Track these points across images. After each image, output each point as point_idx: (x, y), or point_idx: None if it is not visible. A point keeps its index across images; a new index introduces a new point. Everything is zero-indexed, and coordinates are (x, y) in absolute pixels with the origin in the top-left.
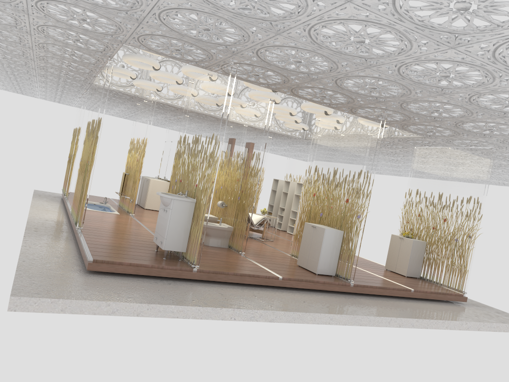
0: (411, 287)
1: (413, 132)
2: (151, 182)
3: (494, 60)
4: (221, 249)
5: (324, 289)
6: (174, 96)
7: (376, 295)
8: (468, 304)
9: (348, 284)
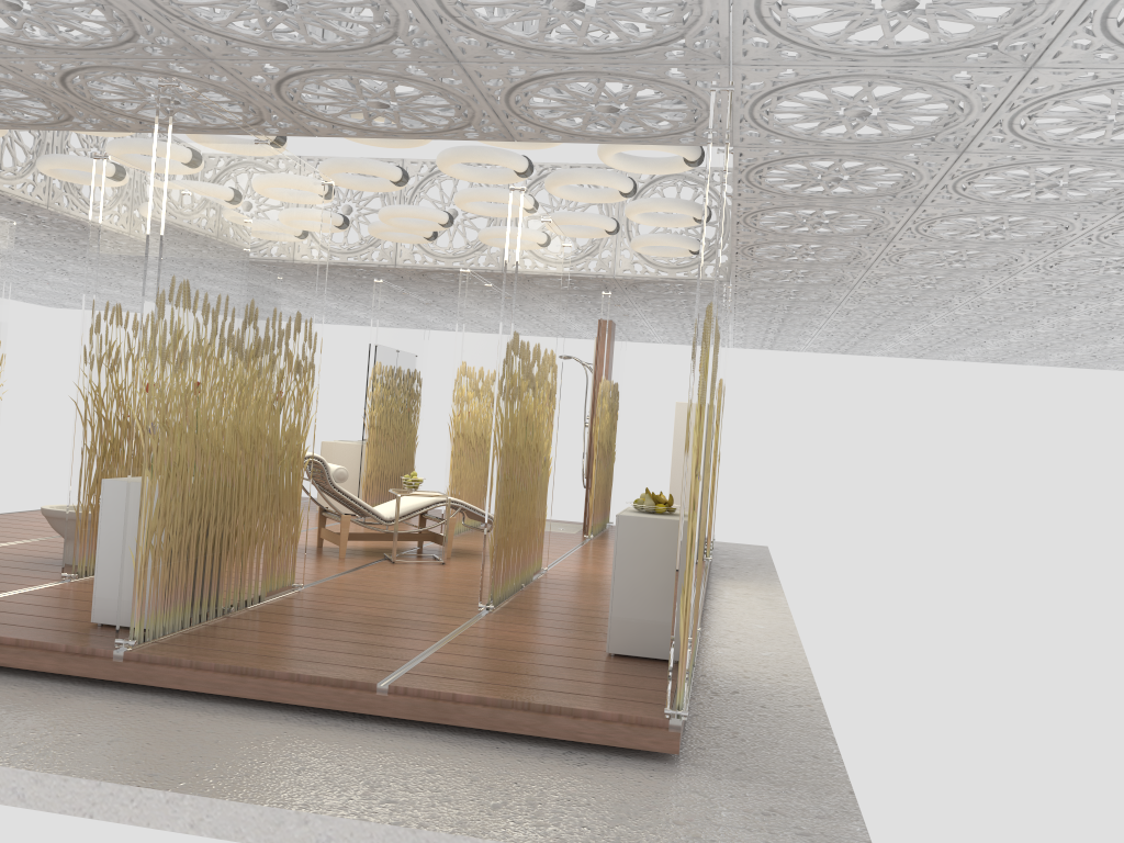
0: (413, 679)
1: (634, 139)
2: (324, 448)
3: None
4: (59, 571)
5: (7, 665)
6: (360, 244)
7: (240, 699)
8: (705, 768)
9: (105, 653)
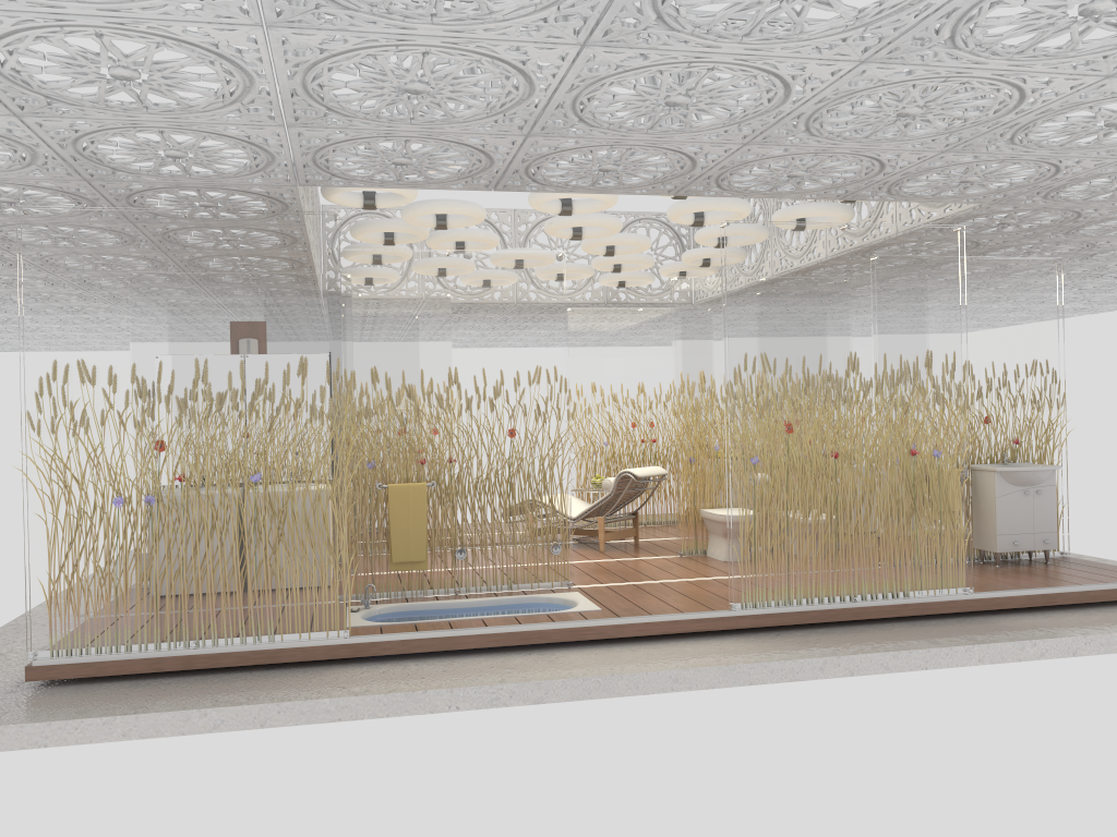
0: None
1: None
2: None
3: (1116, 270)
4: None
5: None
6: None
7: None
8: None
9: None
